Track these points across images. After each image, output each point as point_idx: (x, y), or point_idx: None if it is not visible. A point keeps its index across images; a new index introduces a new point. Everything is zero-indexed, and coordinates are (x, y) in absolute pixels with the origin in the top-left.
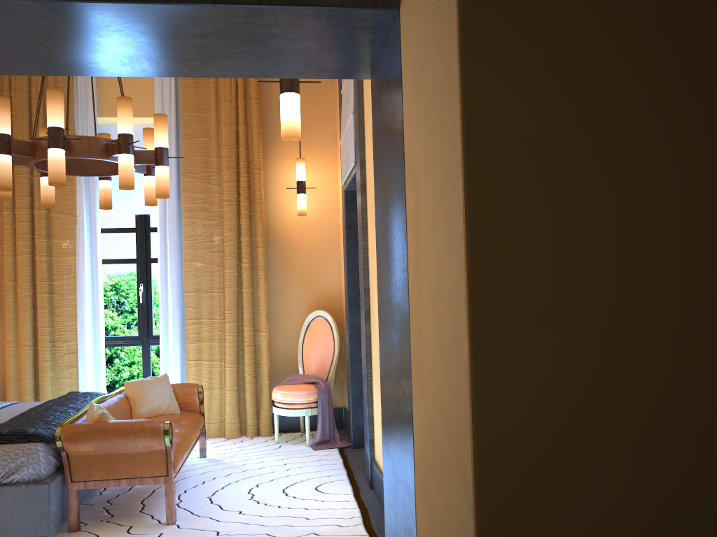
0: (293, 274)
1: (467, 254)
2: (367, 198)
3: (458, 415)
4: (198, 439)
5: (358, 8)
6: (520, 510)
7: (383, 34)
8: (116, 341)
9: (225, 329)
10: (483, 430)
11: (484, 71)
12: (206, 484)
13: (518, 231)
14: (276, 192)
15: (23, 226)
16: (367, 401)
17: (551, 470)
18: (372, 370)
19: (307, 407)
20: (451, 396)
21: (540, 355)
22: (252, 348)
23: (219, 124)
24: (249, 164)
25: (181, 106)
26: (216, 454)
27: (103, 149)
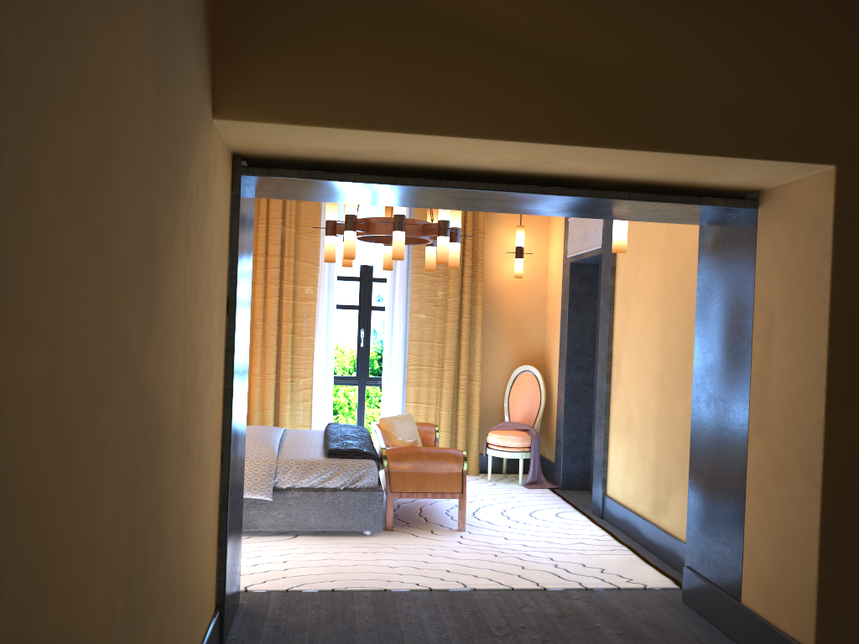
0: (502, 330)
1: (827, 366)
2: (616, 279)
3: (810, 443)
4: None
5: (735, 206)
6: (842, 489)
7: (735, 214)
8: (336, 380)
9: (442, 376)
10: (828, 450)
11: (842, 279)
12: None
13: (851, 356)
14: (492, 254)
15: (274, 272)
16: (604, 447)
17: (857, 471)
18: (609, 422)
19: (522, 451)
20: (802, 434)
21: (857, 416)
22: (466, 395)
23: None
24: (473, 228)
25: None
26: None
27: (421, 230)
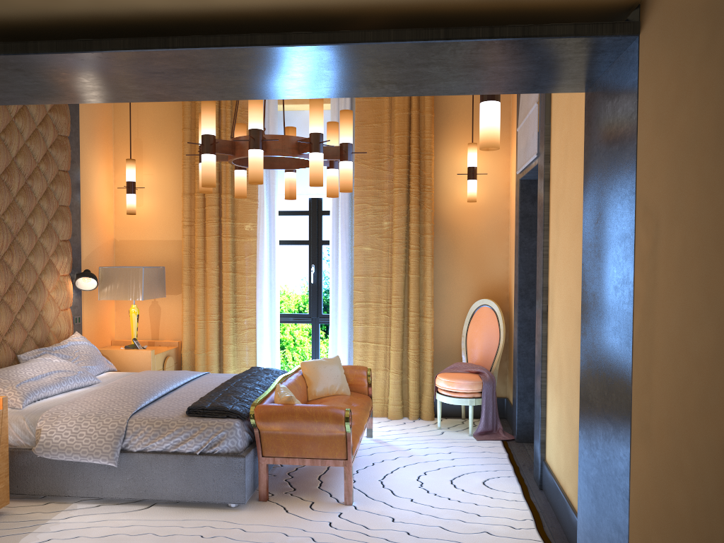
0: (459, 261)
1: None
2: (550, 193)
3: (707, 487)
4: (367, 421)
5: (594, 35)
6: None
7: (613, 56)
8: (289, 318)
9: (391, 313)
10: None
11: None
12: (376, 466)
13: None
14: (445, 177)
15: (212, 210)
16: (540, 402)
17: None
18: (546, 371)
19: (471, 397)
20: (695, 463)
21: None
22: (417, 333)
23: (392, 110)
24: (420, 150)
25: None
26: (381, 434)
27: (294, 147)
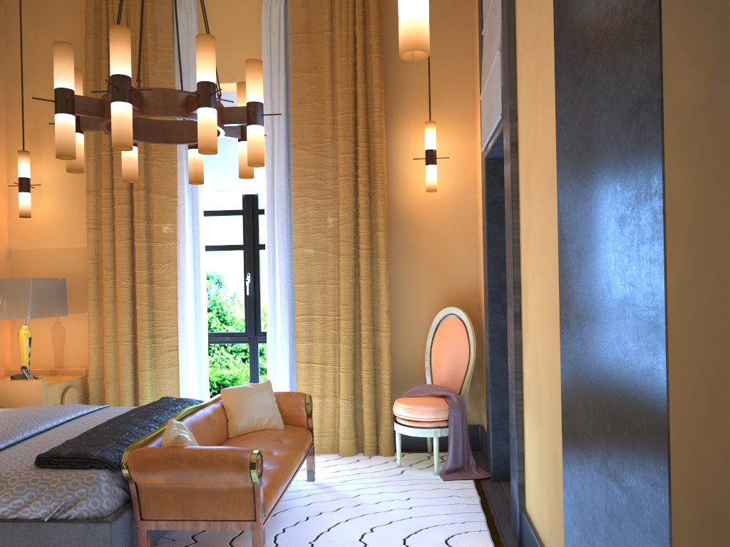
0: (420, 263)
1: None
2: (519, 160)
3: None
4: (303, 462)
5: None
6: None
7: None
8: (221, 338)
9: (339, 327)
10: None
11: None
12: (310, 521)
13: None
14: (400, 165)
15: (121, 209)
16: (516, 433)
17: None
18: (523, 392)
19: (436, 427)
20: None
21: None
22: (371, 351)
23: (334, 85)
24: (369, 132)
25: (290, 66)
26: (326, 477)
27: (181, 105)
